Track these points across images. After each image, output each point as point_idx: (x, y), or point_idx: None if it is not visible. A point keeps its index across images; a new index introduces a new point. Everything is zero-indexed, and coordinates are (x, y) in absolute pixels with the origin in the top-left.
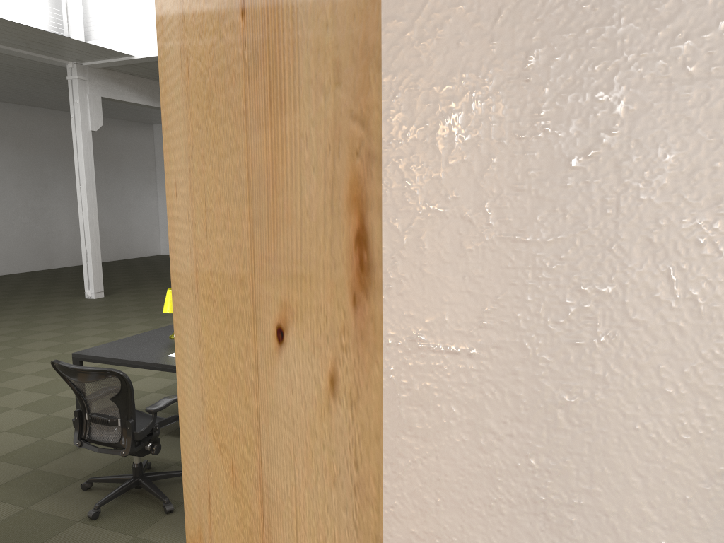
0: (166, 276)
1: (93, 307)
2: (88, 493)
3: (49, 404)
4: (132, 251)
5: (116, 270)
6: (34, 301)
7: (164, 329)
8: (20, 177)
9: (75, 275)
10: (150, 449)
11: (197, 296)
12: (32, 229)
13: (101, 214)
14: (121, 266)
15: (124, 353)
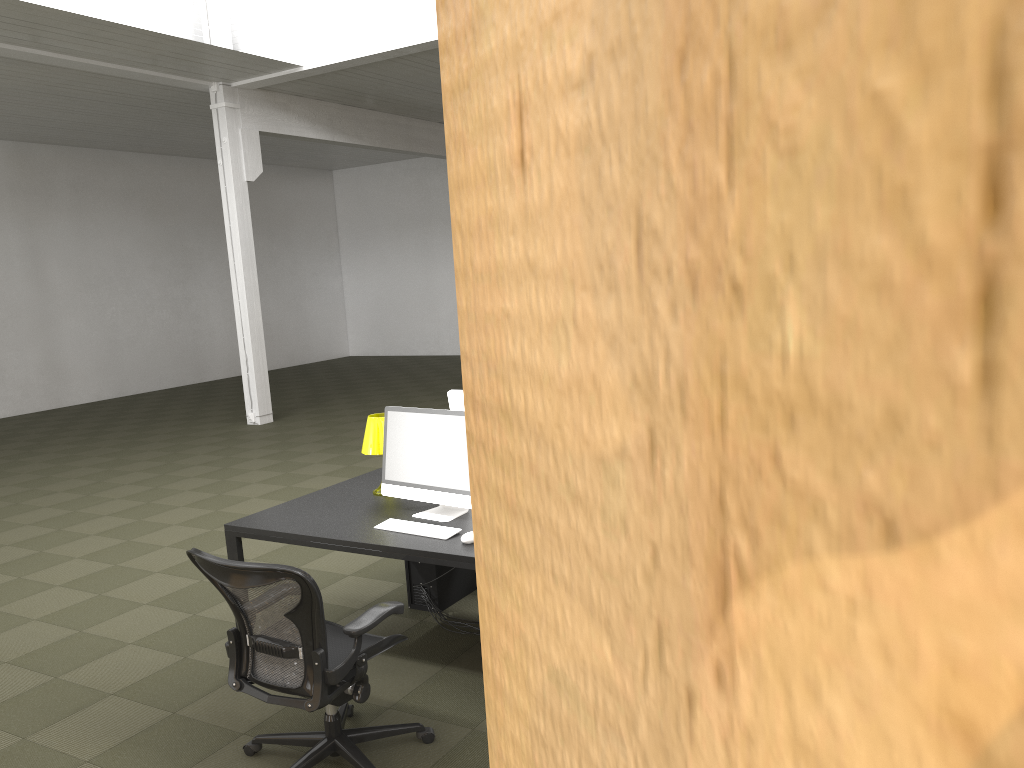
0: (358, 388)
1: (258, 438)
2: (254, 761)
3: (196, 595)
4: (310, 353)
5: (288, 381)
6: (178, 431)
7: (364, 479)
8: (154, 256)
9: (233, 390)
10: (353, 693)
11: (720, 715)
12: (174, 328)
13: (265, 302)
14: (295, 374)
15: (304, 524)
